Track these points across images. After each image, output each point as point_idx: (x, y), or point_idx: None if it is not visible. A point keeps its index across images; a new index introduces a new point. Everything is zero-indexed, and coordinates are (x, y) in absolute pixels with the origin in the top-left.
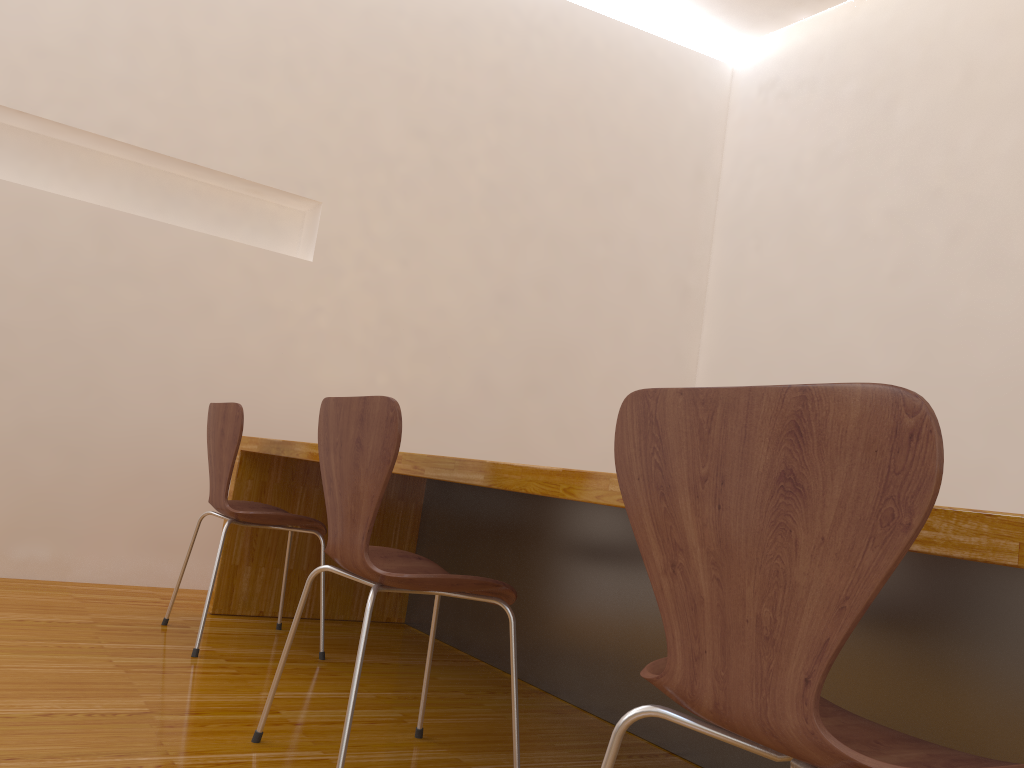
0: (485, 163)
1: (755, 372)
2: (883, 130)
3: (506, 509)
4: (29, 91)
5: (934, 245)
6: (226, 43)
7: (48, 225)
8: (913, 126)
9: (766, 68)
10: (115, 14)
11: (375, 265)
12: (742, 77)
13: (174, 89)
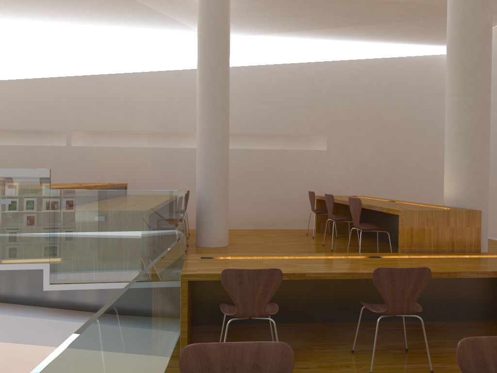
0: (368, 112)
1: None
2: None
3: None
4: (262, 129)
5: None
6: (298, 104)
7: (270, 156)
8: (494, 78)
9: None
10: (275, 107)
11: (342, 147)
12: None
13: (289, 119)
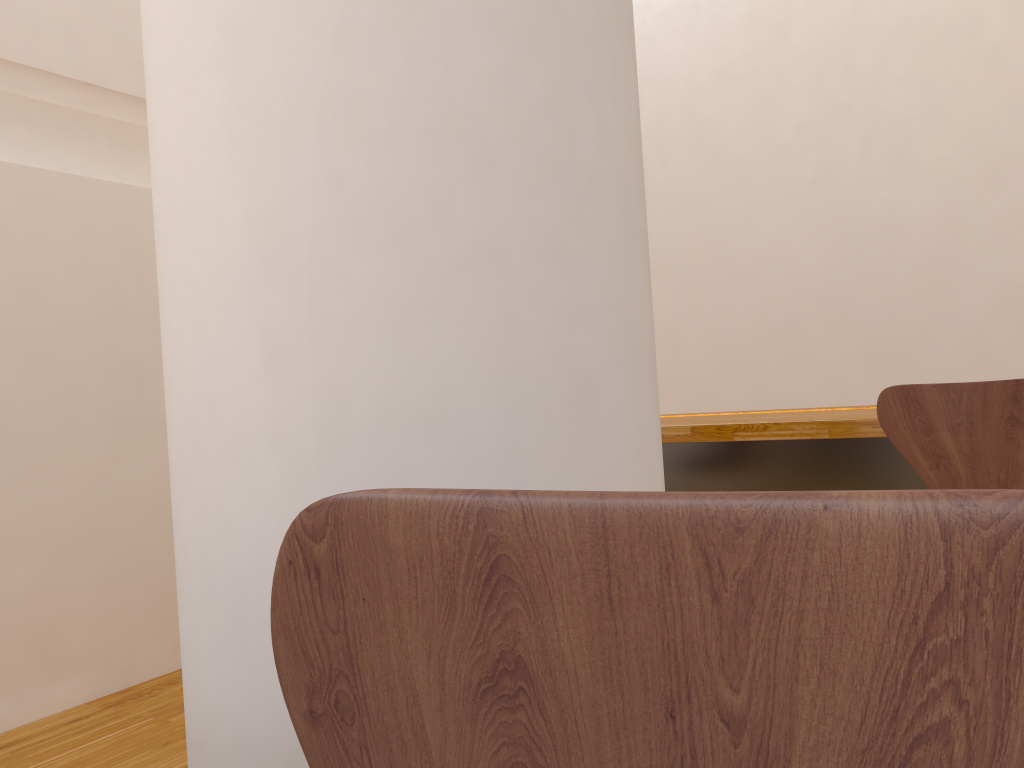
0: None
1: (684, 276)
2: (780, 52)
3: (707, 445)
4: (91, 55)
5: (849, 153)
6: None
7: (148, 229)
8: (810, 49)
9: None
10: None
11: None
12: None
13: None
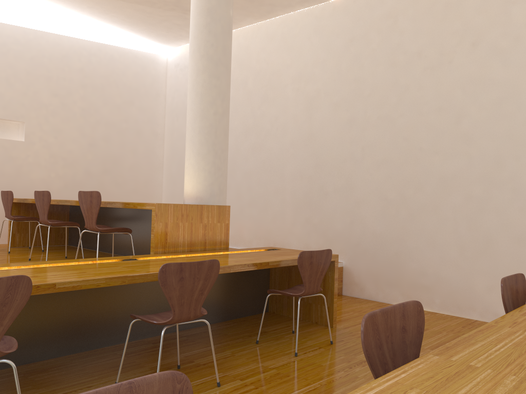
0: (80, 102)
1: (178, 160)
2: None
3: None
4: None
5: None
6: None
7: None
8: None
9: (176, 59)
10: None
11: (46, 139)
12: (170, 61)
13: None
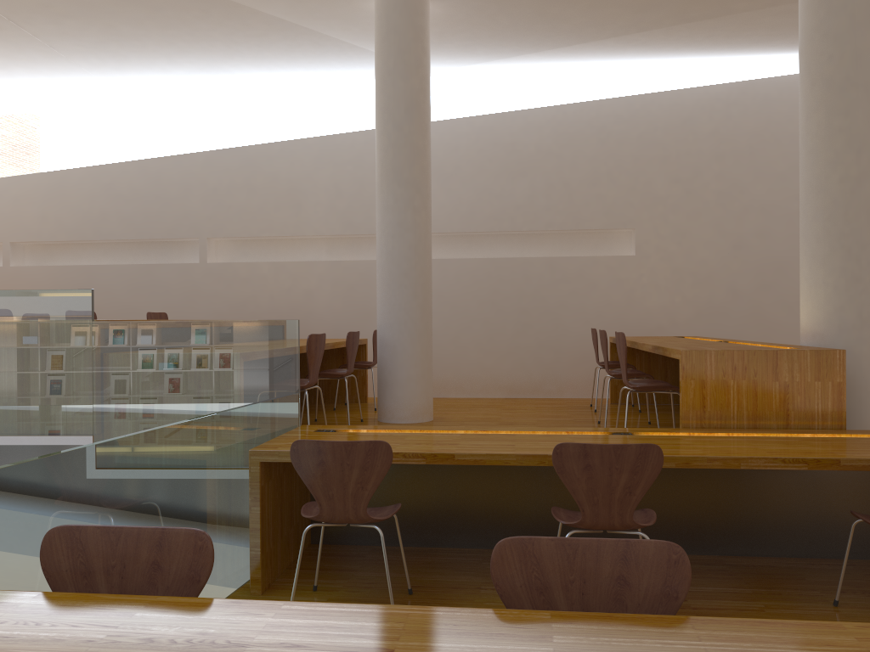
0: (714, 183)
1: None
2: None
3: None
4: (516, 222)
5: None
6: (581, 176)
7: (532, 269)
8: None
9: None
10: (539, 182)
11: (664, 248)
12: None
13: (565, 202)
